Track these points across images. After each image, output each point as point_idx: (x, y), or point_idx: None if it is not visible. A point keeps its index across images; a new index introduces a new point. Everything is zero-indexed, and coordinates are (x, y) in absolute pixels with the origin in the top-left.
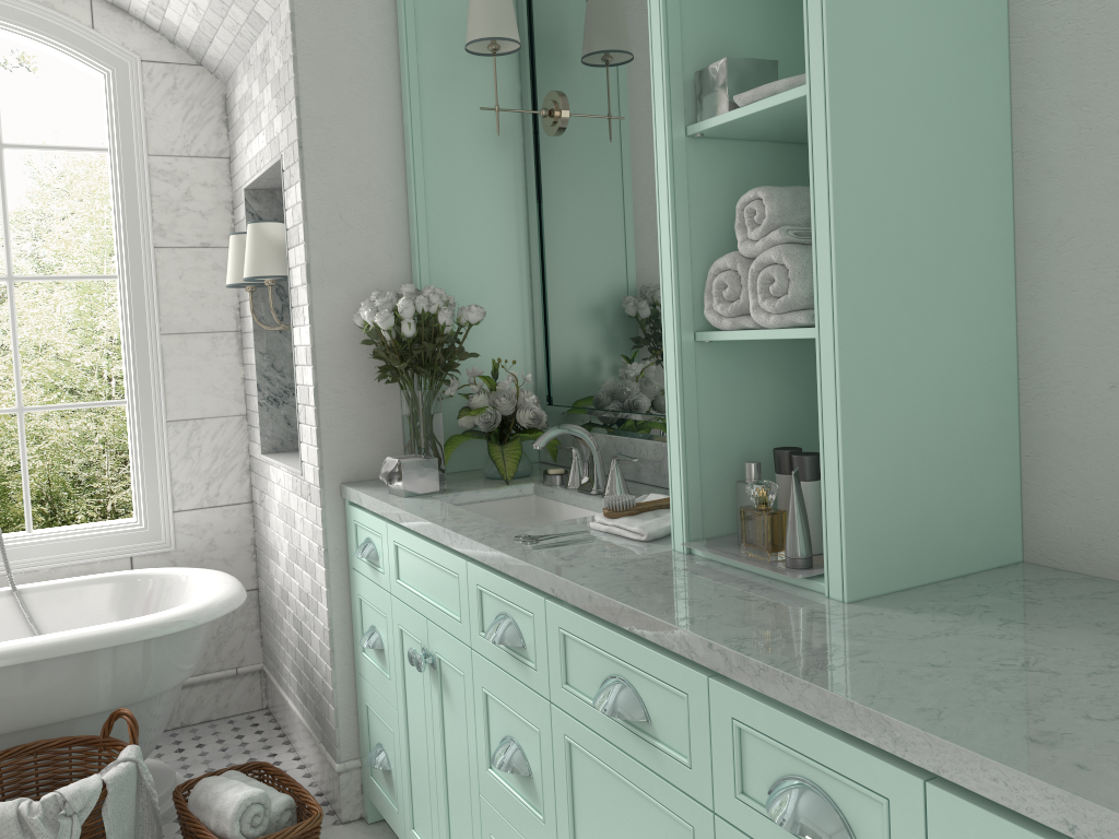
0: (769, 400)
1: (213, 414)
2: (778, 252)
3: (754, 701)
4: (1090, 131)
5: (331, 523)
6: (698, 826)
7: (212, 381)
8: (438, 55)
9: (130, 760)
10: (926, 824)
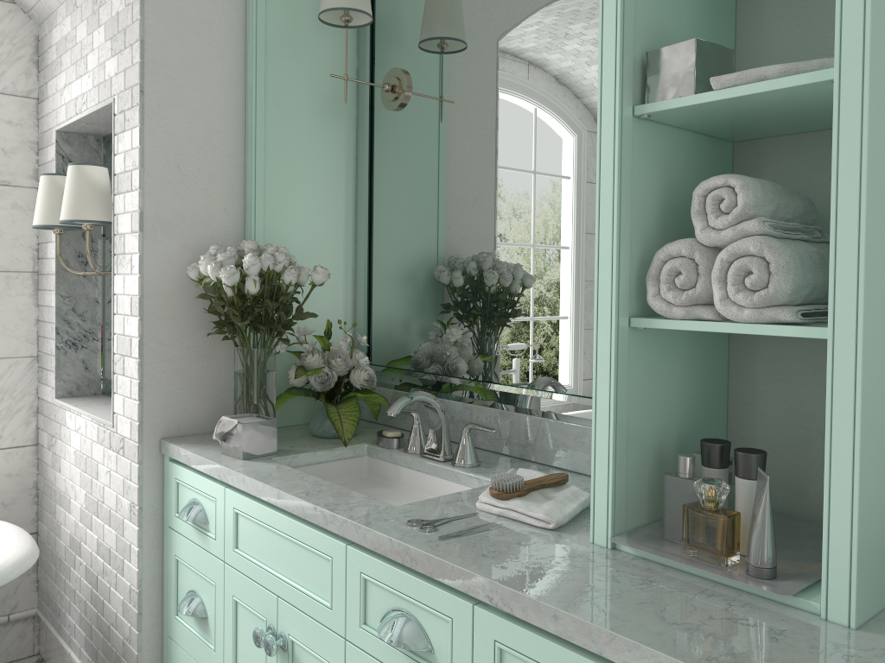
0: (679, 387)
1: (2, 355)
2: (759, 244)
3: None
4: None
5: (148, 480)
6: None
7: (3, 321)
8: (285, 20)
9: None
10: None
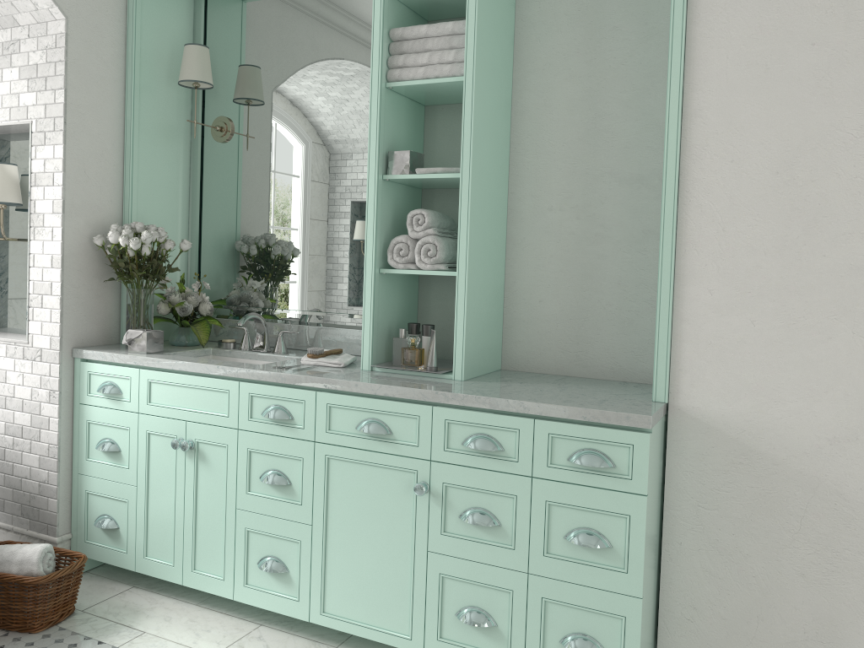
0: (398, 302)
1: None
2: (433, 238)
3: (458, 410)
4: (538, 207)
5: (65, 374)
6: (420, 469)
7: None
8: (151, 78)
9: None
10: (533, 433)
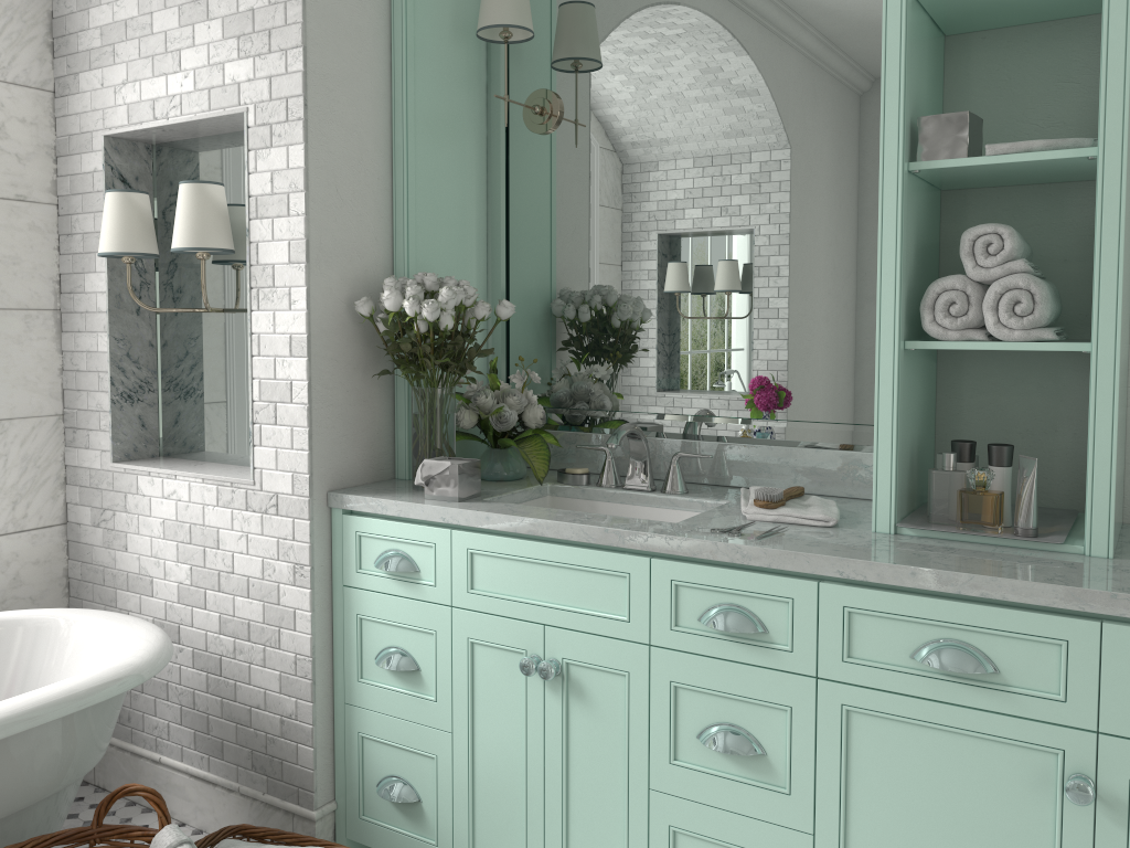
0: (918, 401)
1: (24, 414)
2: (1026, 280)
3: None
4: None
5: (318, 537)
6: (1072, 747)
7: (24, 372)
8: (429, 29)
9: (185, 843)
10: None
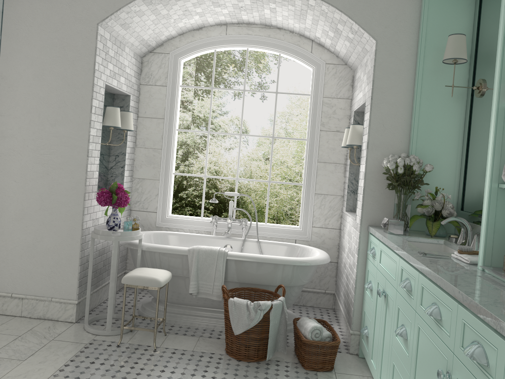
0: None
1: (331, 193)
2: None
3: (468, 313)
4: None
5: (362, 239)
6: (449, 358)
7: (332, 181)
8: (432, 63)
9: (281, 301)
10: None
